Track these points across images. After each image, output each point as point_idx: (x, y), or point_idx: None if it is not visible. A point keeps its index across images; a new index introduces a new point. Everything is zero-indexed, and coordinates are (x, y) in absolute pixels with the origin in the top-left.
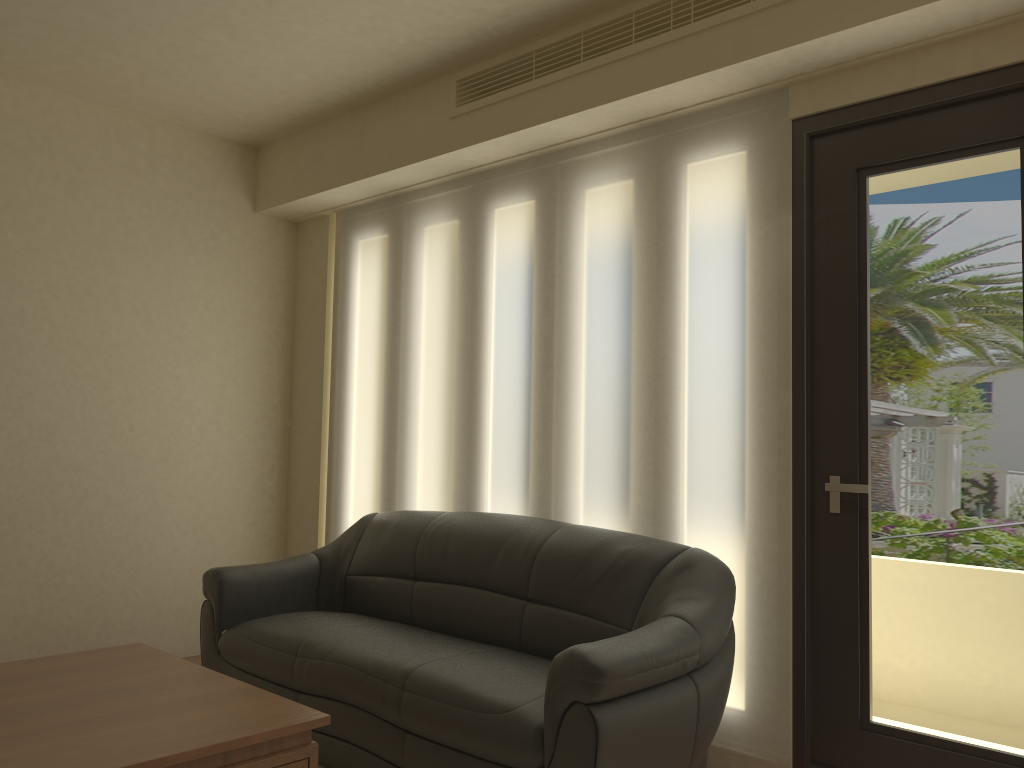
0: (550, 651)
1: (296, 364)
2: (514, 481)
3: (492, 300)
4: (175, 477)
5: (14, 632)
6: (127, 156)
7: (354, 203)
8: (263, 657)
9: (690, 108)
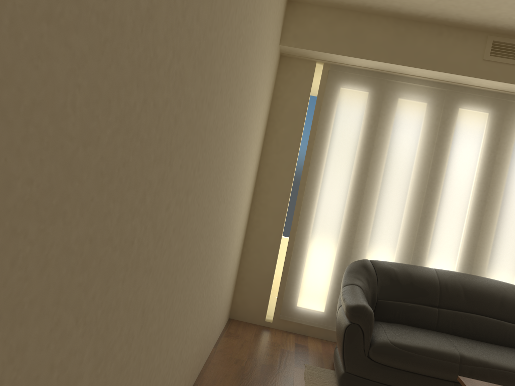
0: None
1: (267, 148)
2: (454, 253)
3: (454, 158)
4: (238, 223)
5: (199, 347)
6: None
7: (351, 66)
8: (427, 363)
9: None
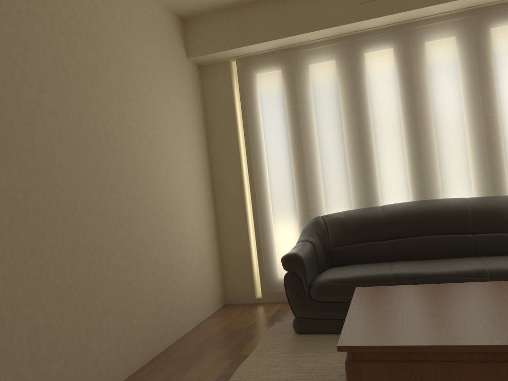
0: (494, 253)
1: (212, 147)
2: (402, 187)
3: (373, 99)
4: (185, 216)
5: (150, 323)
6: (145, 17)
7: (257, 53)
8: None
9: (497, 2)
